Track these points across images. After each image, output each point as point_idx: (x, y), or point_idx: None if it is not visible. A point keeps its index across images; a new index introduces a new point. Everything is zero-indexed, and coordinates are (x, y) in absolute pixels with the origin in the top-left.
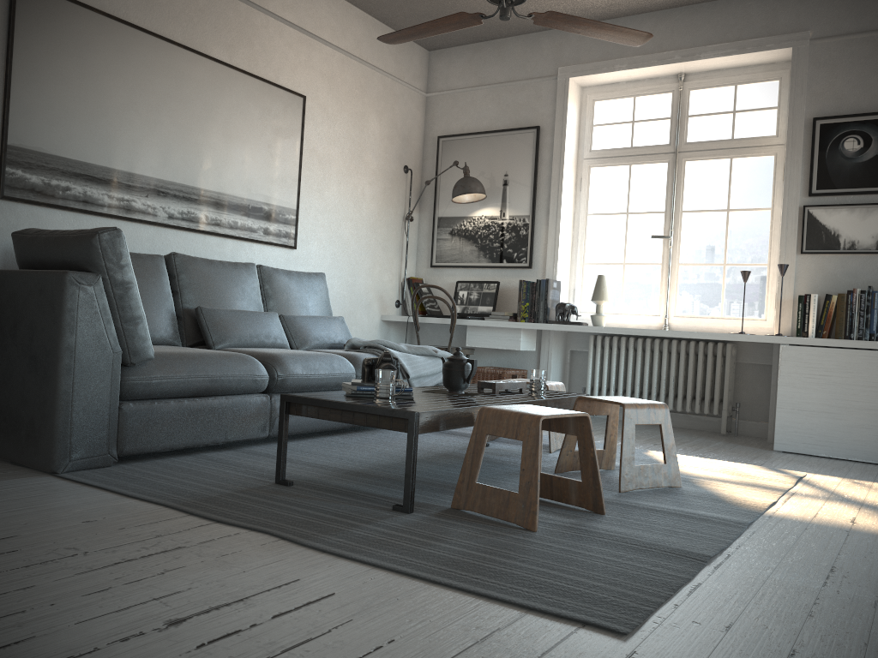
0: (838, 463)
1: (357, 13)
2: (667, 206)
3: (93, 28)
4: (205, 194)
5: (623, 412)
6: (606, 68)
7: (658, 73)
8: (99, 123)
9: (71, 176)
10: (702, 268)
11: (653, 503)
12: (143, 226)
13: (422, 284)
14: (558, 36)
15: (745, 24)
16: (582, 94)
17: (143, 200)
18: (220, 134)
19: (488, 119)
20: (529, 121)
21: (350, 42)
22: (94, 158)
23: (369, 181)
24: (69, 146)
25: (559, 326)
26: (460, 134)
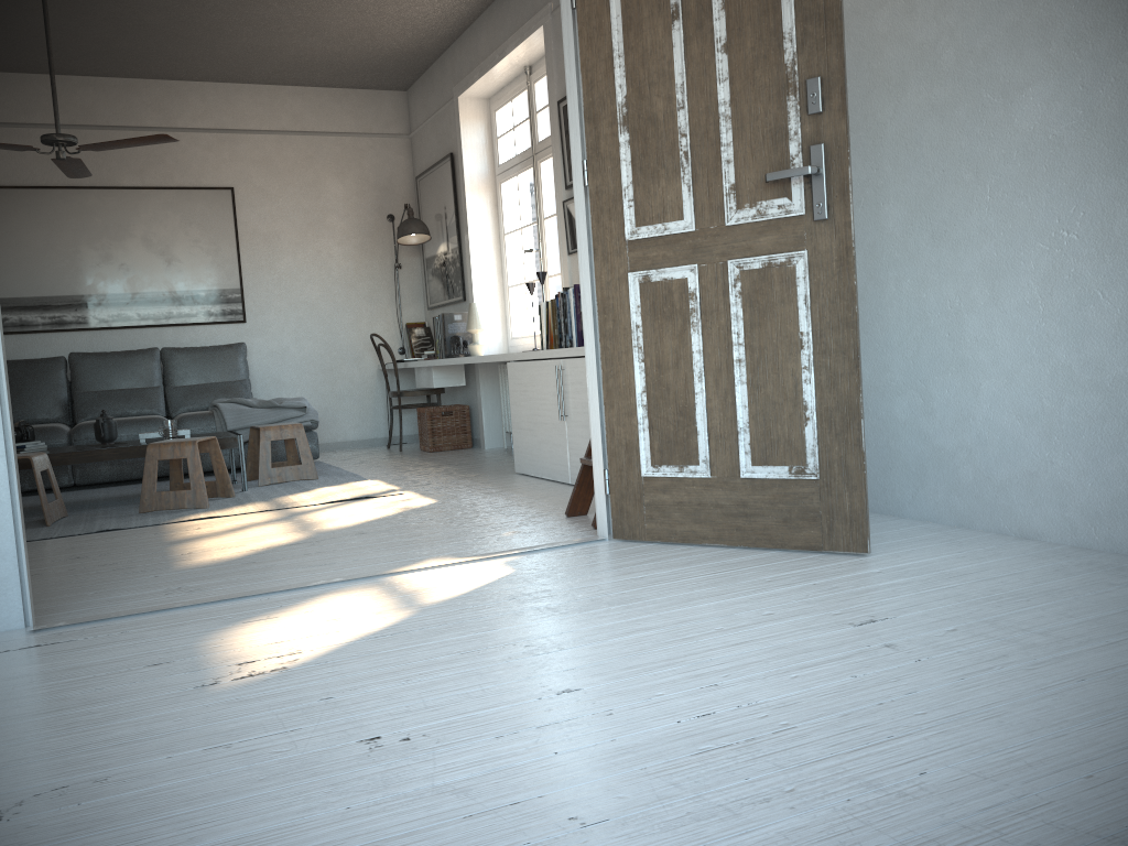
0: (510, 483)
1: (291, 90)
2: (536, 216)
3: (6, 200)
4: (133, 296)
5: (146, 451)
6: (470, 80)
7: (509, 72)
8: (24, 267)
9: (7, 309)
10: (560, 278)
11: (122, 519)
12: (79, 333)
13: (419, 328)
14: (451, 54)
15: (523, 7)
16: (490, 106)
17: (73, 314)
18: (141, 245)
19: (434, 152)
20: (450, 148)
21: (286, 120)
22: (24, 292)
23: (337, 241)
24: (1, 290)
25: (432, 361)
26: (423, 172)
